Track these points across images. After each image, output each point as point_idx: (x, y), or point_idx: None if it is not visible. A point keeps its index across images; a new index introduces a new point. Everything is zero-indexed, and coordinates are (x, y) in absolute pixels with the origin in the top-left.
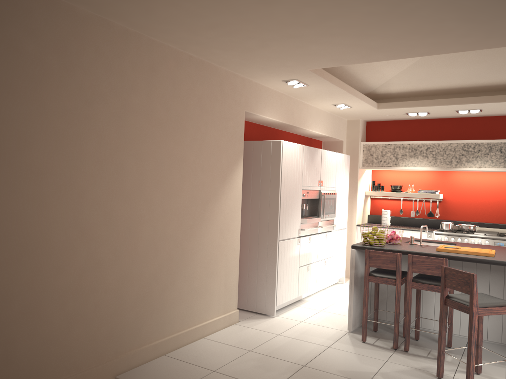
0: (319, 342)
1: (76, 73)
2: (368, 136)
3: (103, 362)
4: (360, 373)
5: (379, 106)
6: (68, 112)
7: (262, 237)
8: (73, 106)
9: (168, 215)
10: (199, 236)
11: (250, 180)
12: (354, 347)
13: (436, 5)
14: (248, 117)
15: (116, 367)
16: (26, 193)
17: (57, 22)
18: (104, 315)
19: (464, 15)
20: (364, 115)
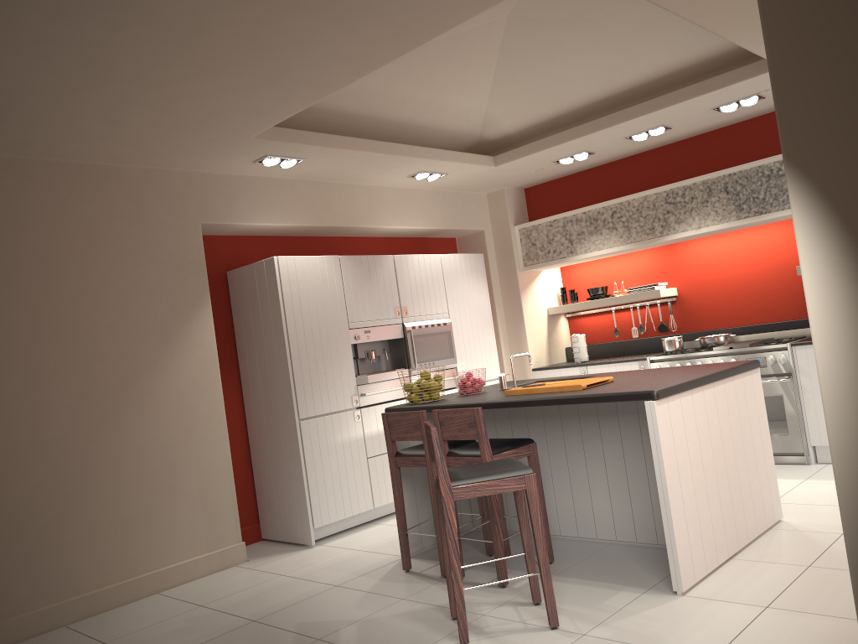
0: (332, 580)
1: None
2: (532, 213)
3: None
4: (330, 623)
5: (497, 161)
6: None
7: (279, 418)
8: None
9: (42, 409)
10: (123, 433)
11: (251, 329)
12: (380, 581)
13: (204, 3)
14: (237, 230)
15: None
16: None
17: None
18: None
19: (279, 4)
20: (496, 180)
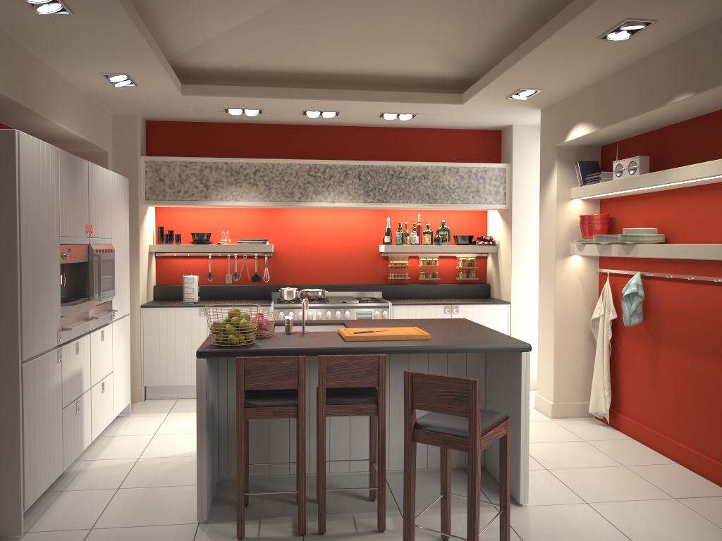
0: None
1: None
2: (152, 147)
3: None
4: None
5: (186, 91)
6: None
7: None
8: None
9: None
10: None
11: None
12: None
13: None
14: None
15: None
16: None
17: None
18: None
19: None
20: (150, 106)
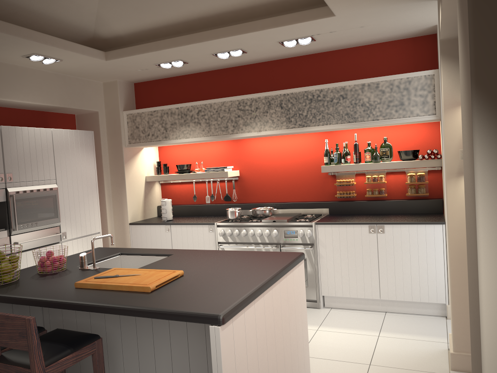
0: None
1: None
2: (139, 102)
3: None
4: None
5: (108, 56)
6: None
7: None
8: None
9: None
10: None
11: None
12: None
13: None
14: None
15: None
16: None
17: None
18: None
19: None
20: (109, 72)
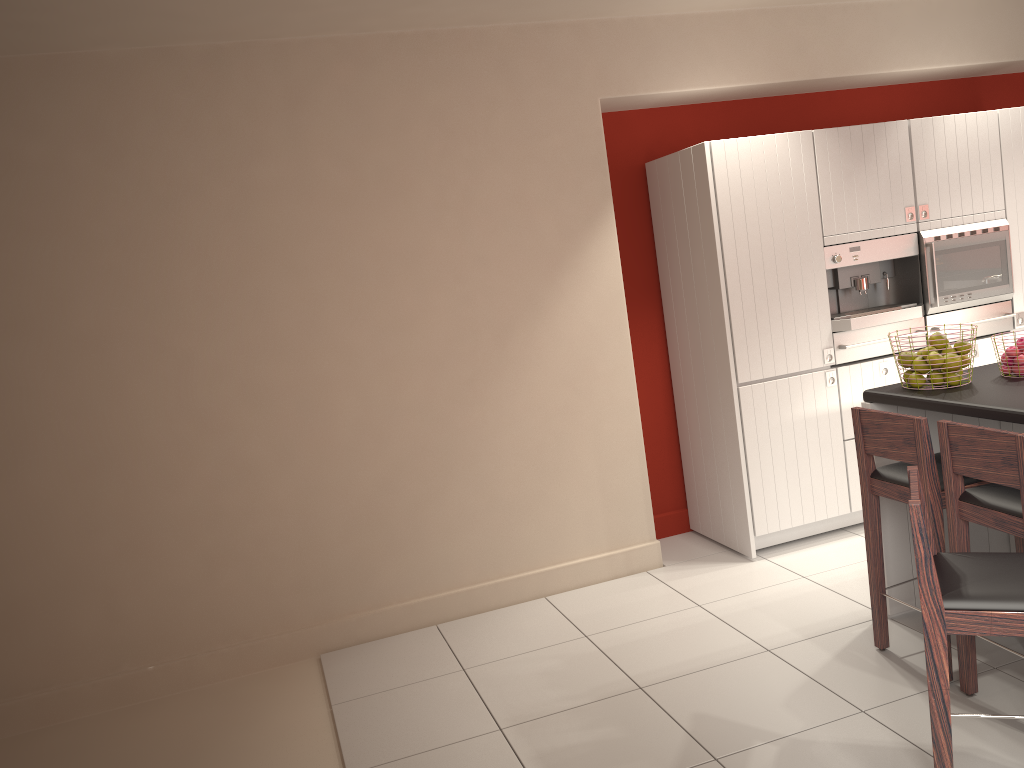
0: (764, 636)
1: (128, 164)
2: None
3: (295, 629)
4: (739, 730)
5: None
6: (129, 232)
7: (710, 379)
8: (136, 220)
9: (399, 367)
10: (499, 397)
11: (676, 249)
12: (834, 659)
13: None
14: (658, 101)
15: (323, 639)
16: (83, 375)
17: (72, 93)
18: (280, 552)
19: None
20: None
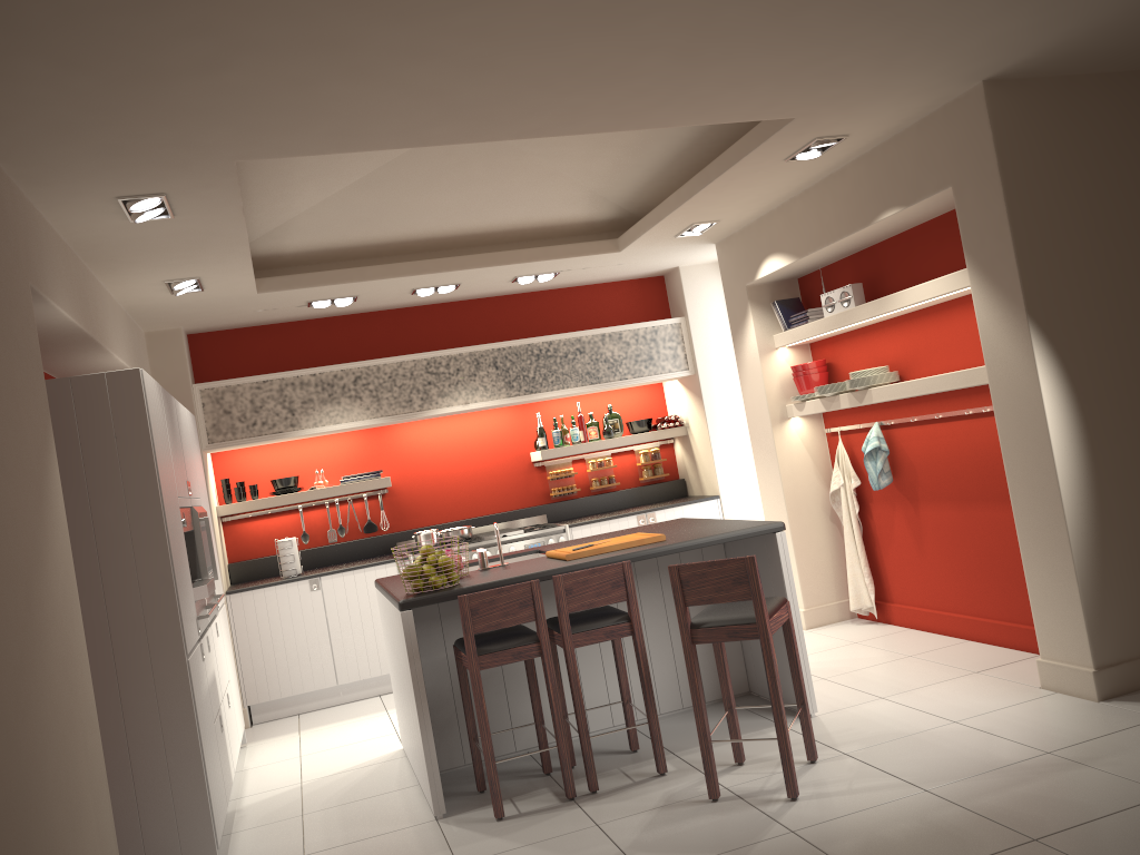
0: None
1: None
2: (201, 369)
3: None
4: None
5: (262, 286)
6: None
7: (131, 664)
8: None
9: None
10: (38, 696)
11: None
12: (502, 836)
13: (686, 7)
14: None
15: None
16: None
17: None
18: None
19: (693, 42)
20: (206, 313)
